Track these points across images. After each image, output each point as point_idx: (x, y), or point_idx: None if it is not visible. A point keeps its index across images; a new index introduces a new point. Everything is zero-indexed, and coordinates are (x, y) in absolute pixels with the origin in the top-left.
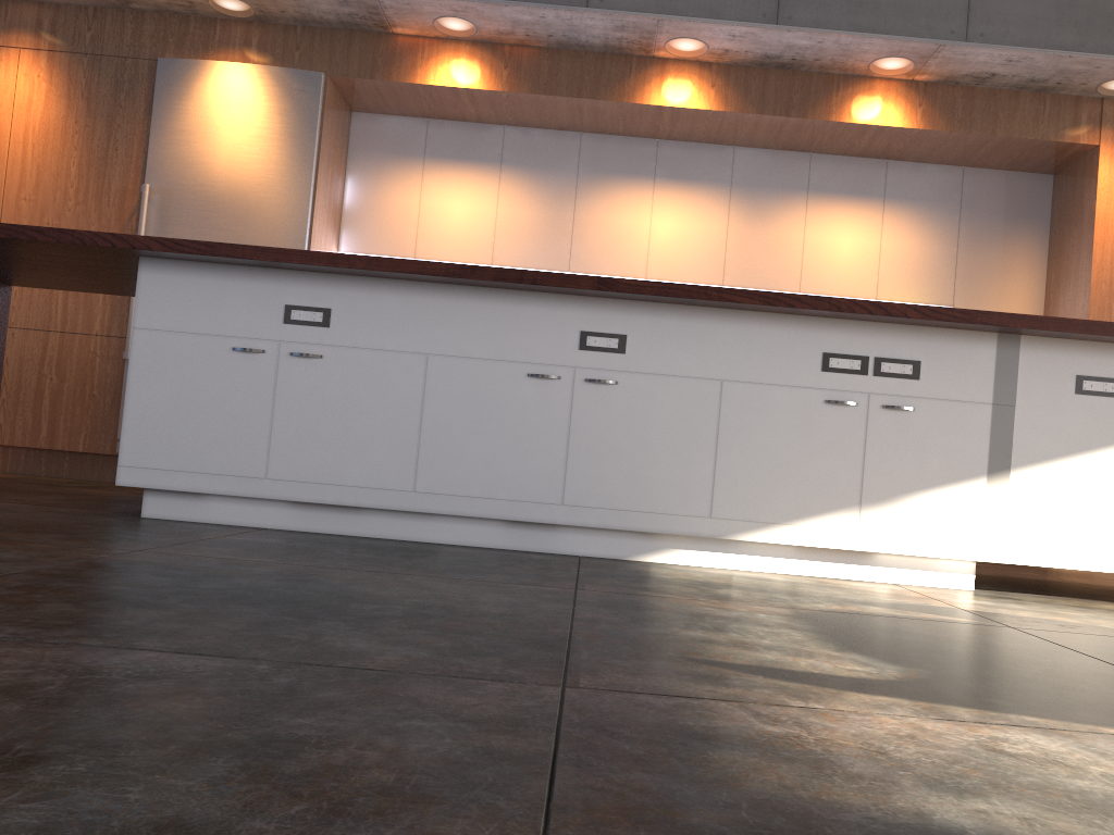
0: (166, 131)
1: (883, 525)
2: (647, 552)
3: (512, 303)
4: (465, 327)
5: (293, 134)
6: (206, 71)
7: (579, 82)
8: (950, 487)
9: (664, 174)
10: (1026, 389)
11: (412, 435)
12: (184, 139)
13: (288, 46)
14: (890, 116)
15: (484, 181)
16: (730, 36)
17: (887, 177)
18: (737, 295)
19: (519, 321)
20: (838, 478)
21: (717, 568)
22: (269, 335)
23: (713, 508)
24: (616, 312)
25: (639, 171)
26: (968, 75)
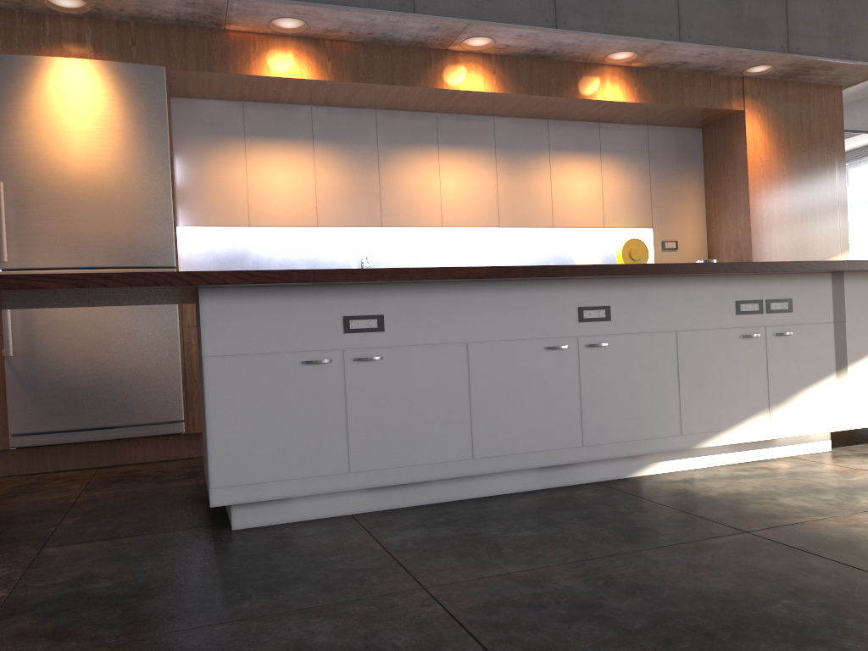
0: (11, 127)
1: (783, 418)
2: (638, 469)
3: (526, 291)
4: (493, 316)
5: (145, 125)
6: (45, 67)
7: (391, 71)
8: (817, 384)
9: (444, 141)
10: (850, 309)
11: (465, 412)
12: (32, 135)
13: (124, 41)
14: (617, 94)
15: (301, 154)
16: (517, 36)
17: (600, 136)
18: (691, 267)
19: (532, 305)
20: (754, 390)
21: (684, 470)
22: (332, 345)
23: (682, 427)
24: (600, 289)
25: (425, 139)
26: (668, 63)
